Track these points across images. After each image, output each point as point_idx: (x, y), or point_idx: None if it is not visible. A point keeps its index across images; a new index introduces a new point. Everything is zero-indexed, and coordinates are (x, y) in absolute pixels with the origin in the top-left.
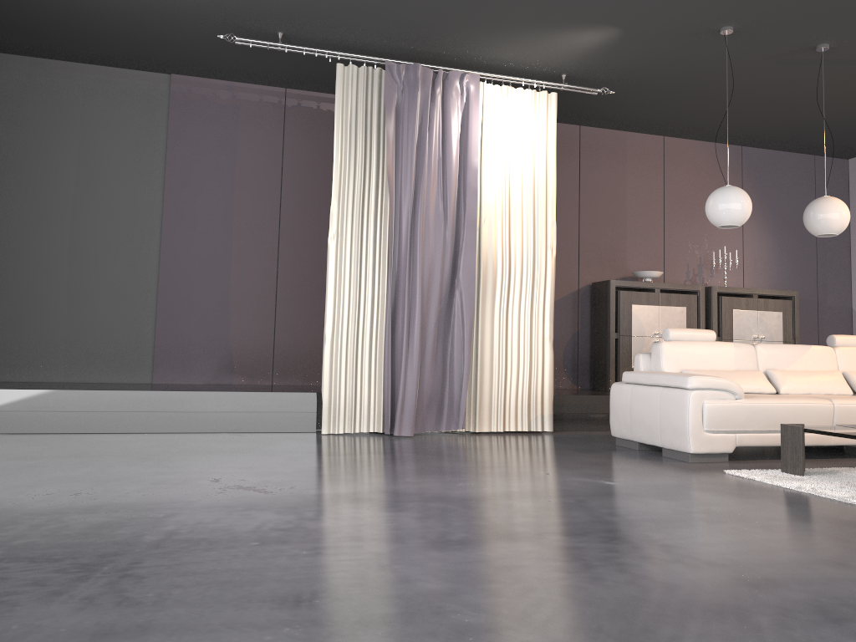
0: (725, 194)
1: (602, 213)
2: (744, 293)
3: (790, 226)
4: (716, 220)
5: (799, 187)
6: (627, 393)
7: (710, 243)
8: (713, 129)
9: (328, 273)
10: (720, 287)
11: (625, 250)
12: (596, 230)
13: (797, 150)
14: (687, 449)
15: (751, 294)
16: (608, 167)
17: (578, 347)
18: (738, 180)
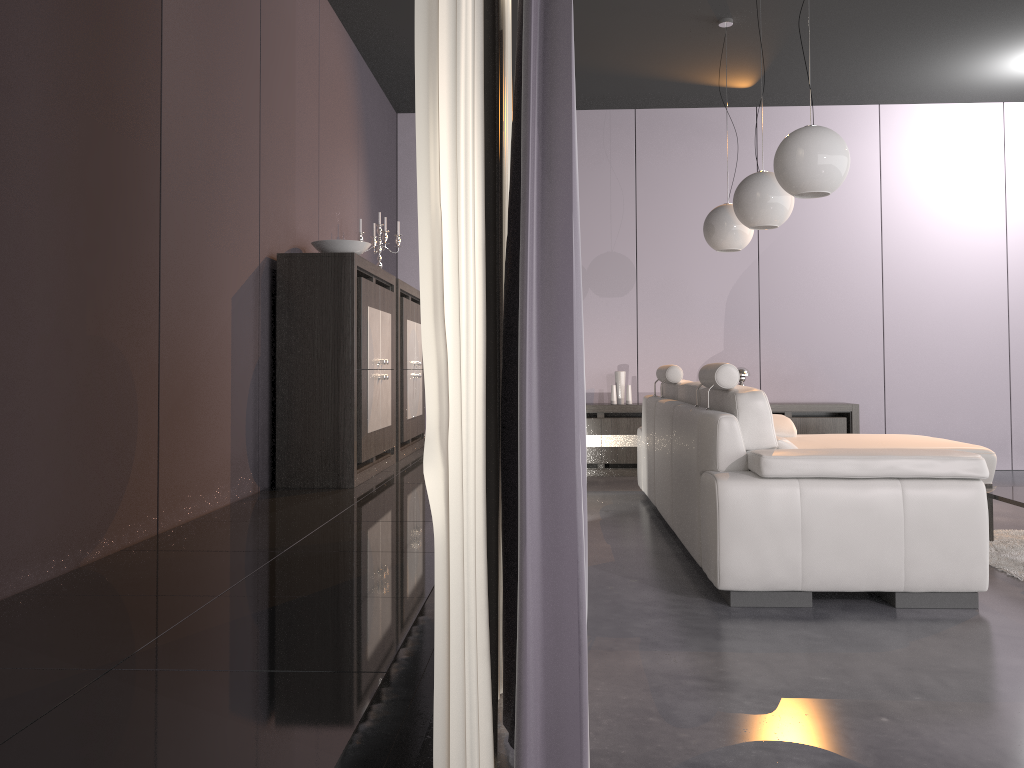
0: (841, 140)
1: (279, 105)
2: (406, 294)
3: (377, 193)
4: (824, 181)
5: (380, 138)
6: (788, 498)
7: (343, 203)
8: (396, 9)
9: (424, 93)
10: (401, 282)
11: (295, 192)
12: (274, 139)
13: (390, 81)
14: (982, 585)
15: (408, 296)
16: (284, 10)
17: (258, 396)
18: (356, 106)
